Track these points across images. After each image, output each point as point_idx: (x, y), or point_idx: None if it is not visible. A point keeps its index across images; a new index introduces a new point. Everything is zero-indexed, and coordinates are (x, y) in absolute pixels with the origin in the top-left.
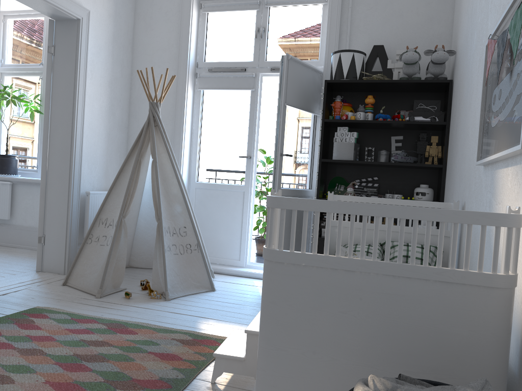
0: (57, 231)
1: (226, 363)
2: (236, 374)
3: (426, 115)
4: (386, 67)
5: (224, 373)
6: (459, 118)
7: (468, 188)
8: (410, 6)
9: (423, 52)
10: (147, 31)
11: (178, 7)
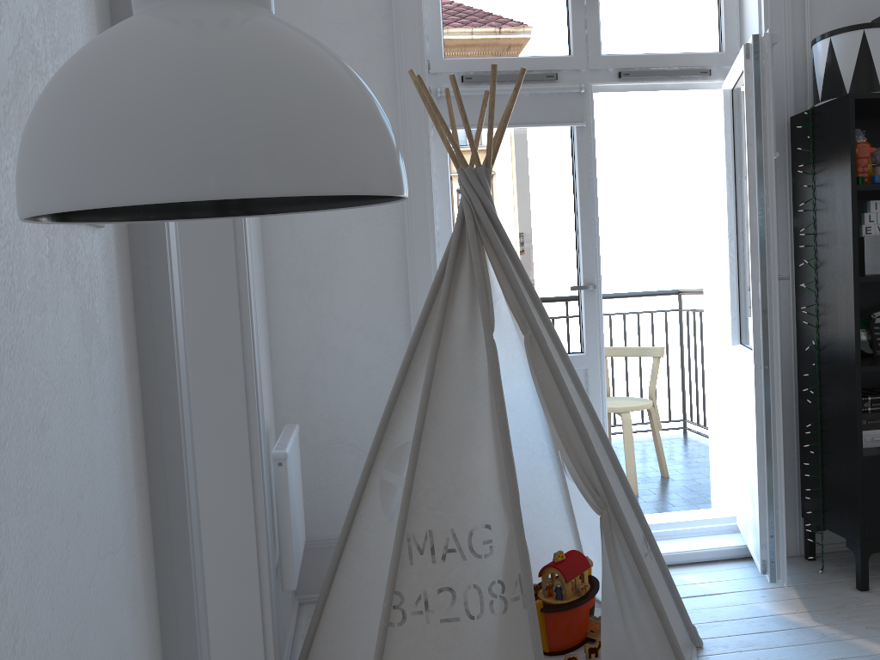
0: (227, 600)
1: None
2: None
3: None
4: None
5: None
6: None
7: None
8: None
9: None
10: None
11: None
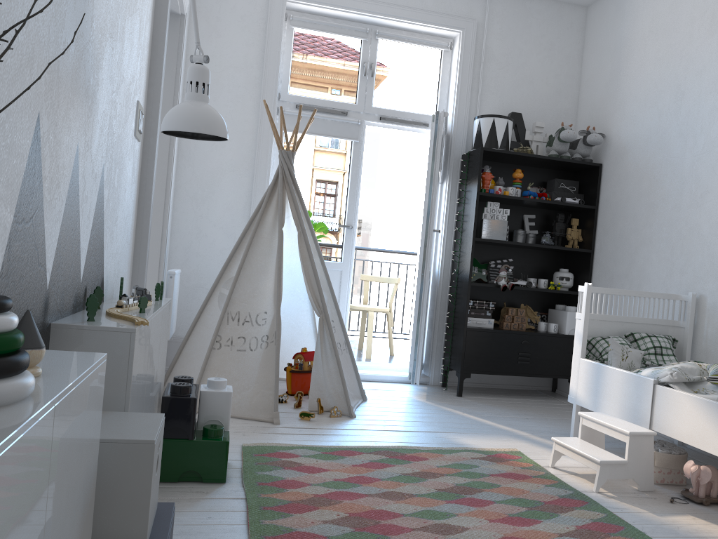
0: None
1: (609, 469)
2: (591, 481)
3: (568, 196)
4: (523, 138)
5: (582, 482)
6: (645, 209)
7: (712, 282)
8: (540, 74)
9: (578, 131)
10: (211, 37)
11: (261, 13)
